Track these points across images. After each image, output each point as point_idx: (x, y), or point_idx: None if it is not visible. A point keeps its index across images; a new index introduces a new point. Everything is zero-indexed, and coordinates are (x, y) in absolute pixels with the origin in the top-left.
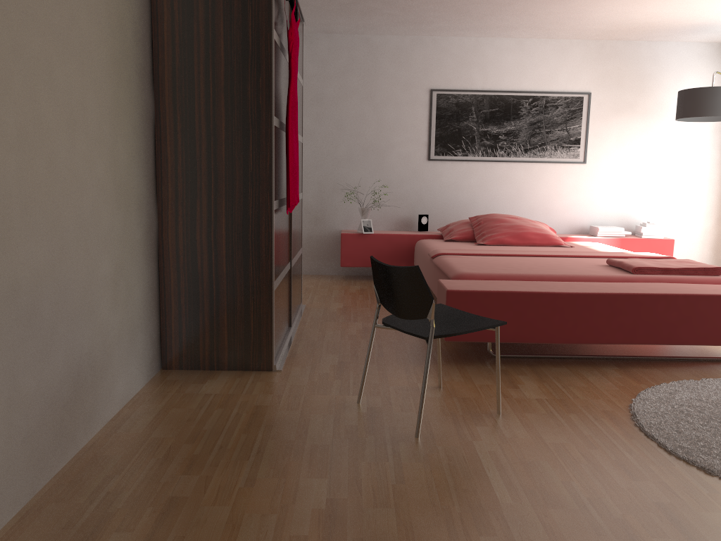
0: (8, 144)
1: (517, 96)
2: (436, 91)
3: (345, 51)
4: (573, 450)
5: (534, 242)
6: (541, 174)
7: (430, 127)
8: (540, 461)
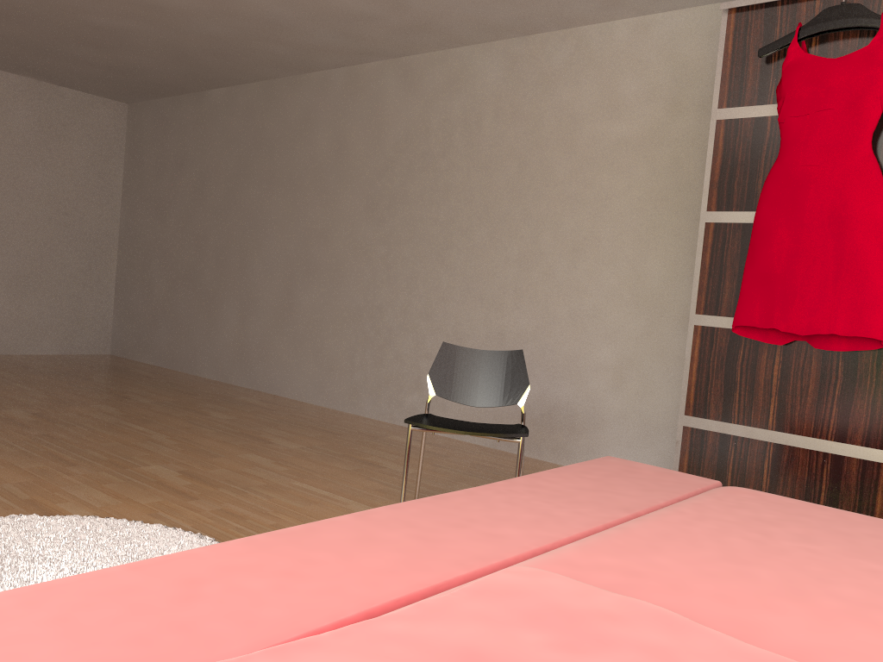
0: (510, 263)
1: None
2: None
3: None
4: (288, 519)
5: None
6: None
7: None
8: (304, 505)
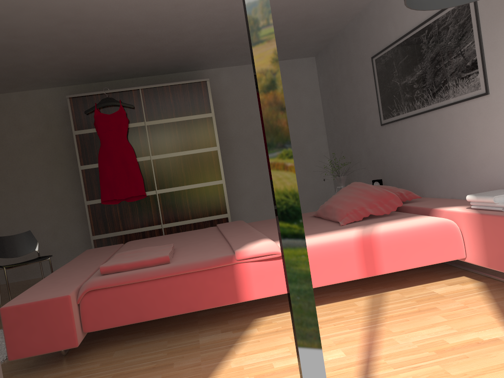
0: None
1: (416, 33)
2: (374, 58)
3: (338, 48)
4: None
5: (327, 217)
6: (451, 120)
7: (376, 94)
8: None
